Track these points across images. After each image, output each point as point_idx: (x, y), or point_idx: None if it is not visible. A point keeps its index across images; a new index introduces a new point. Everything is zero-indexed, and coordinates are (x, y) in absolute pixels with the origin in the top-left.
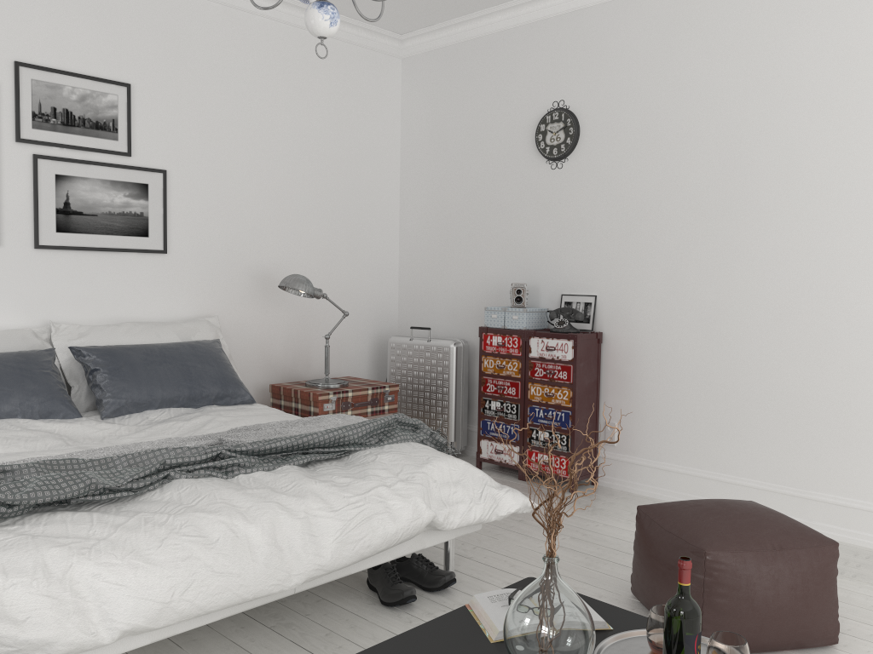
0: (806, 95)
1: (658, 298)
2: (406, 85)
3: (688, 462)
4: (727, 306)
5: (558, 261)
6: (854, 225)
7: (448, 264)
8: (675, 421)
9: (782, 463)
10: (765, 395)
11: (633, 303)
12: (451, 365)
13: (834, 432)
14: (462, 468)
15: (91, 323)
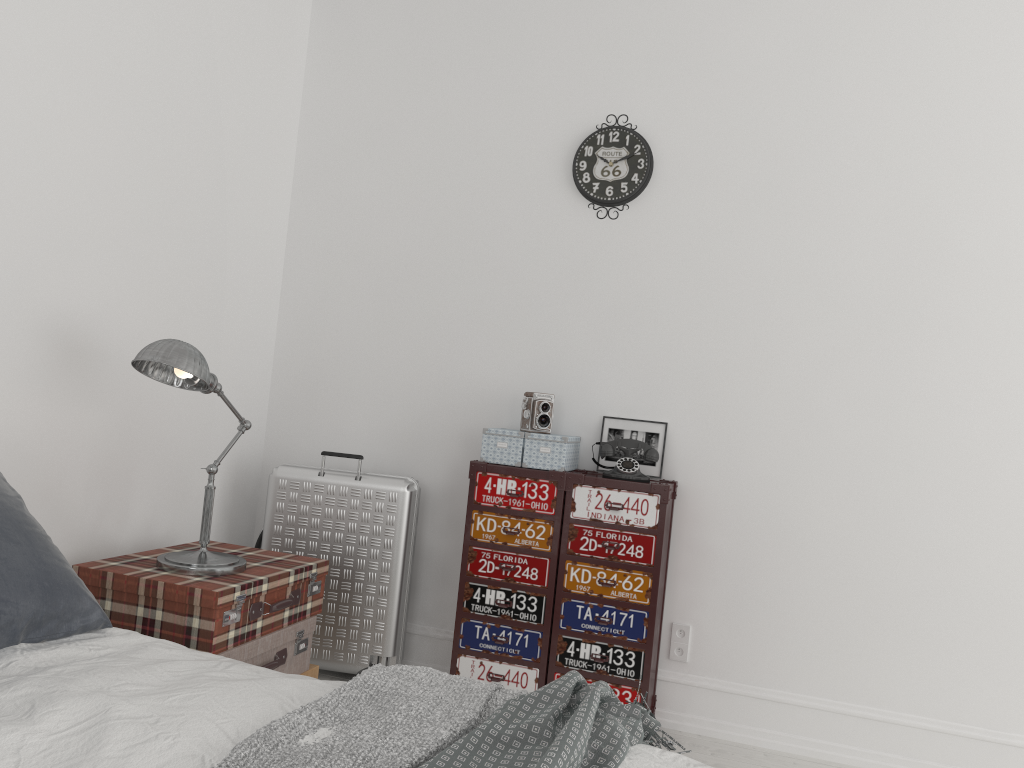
0: None
1: (776, 435)
2: (318, 43)
3: (814, 689)
4: (890, 456)
5: (601, 362)
6: None
7: (383, 348)
8: (795, 624)
9: (966, 691)
10: (944, 590)
11: (732, 440)
12: (401, 523)
13: None
14: None
15: None
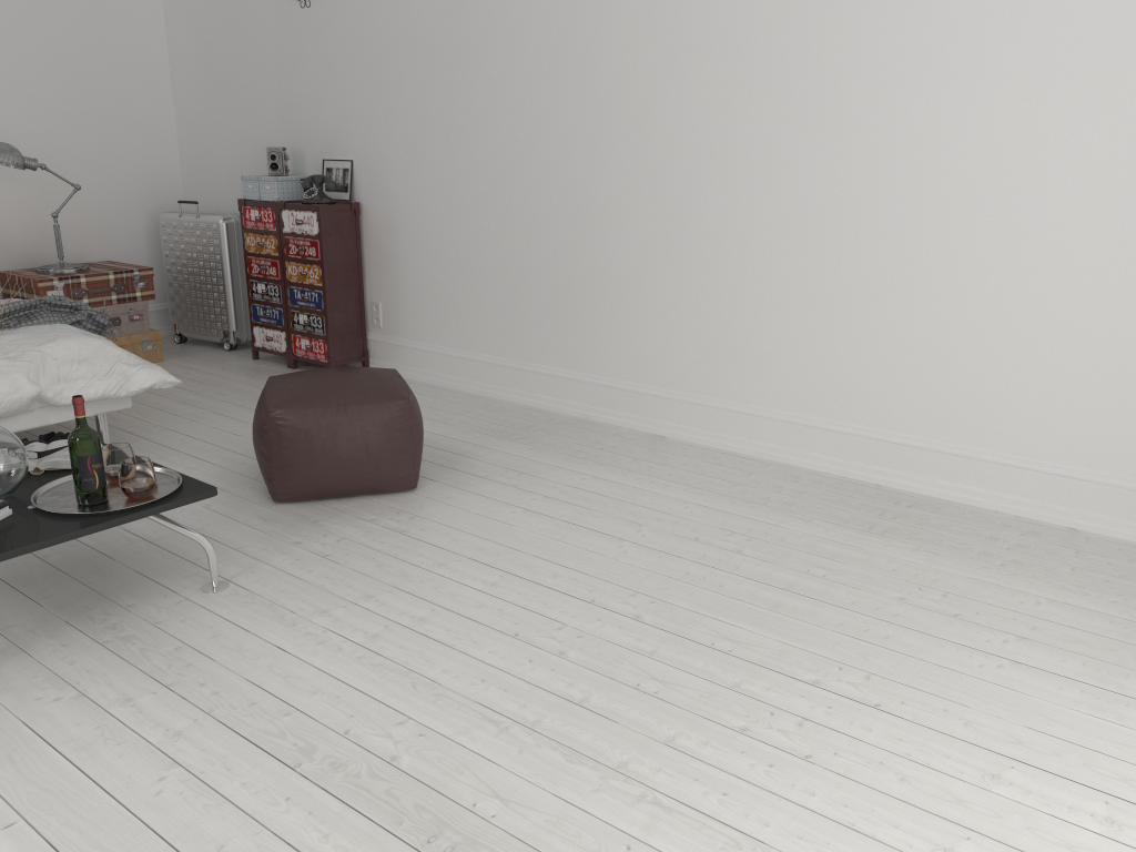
0: None
1: (403, 162)
2: None
3: (439, 341)
4: (458, 171)
5: (317, 120)
6: (550, 79)
7: (221, 124)
8: (426, 297)
9: (508, 337)
10: (492, 266)
11: (384, 169)
12: (222, 245)
13: (544, 302)
14: (96, 347)
15: None
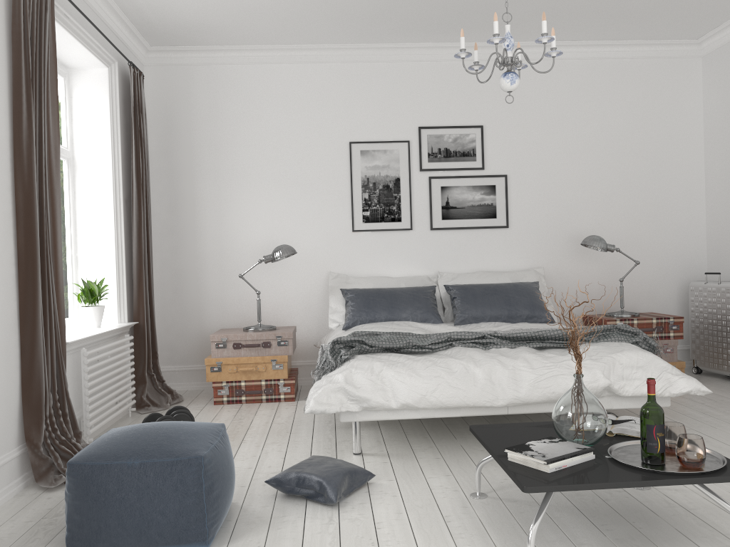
0: None
1: None
2: (705, 78)
3: None
4: None
5: None
6: None
7: None
8: None
9: None
10: None
11: None
12: None
13: None
14: (649, 359)
15: (462, 272)
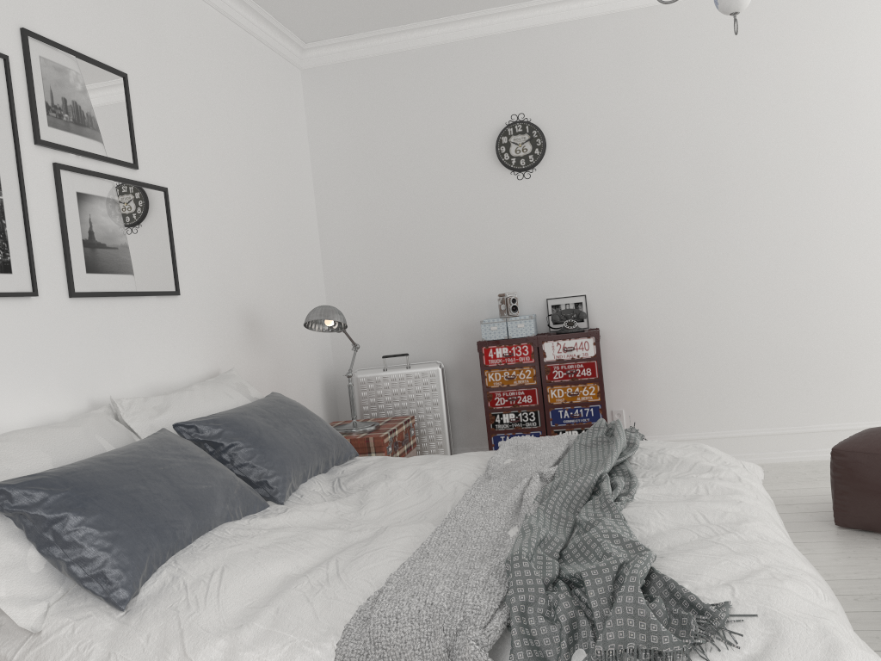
0: (762, 108)
1: (651, 288)
2: (311, 98)
3: (700, 428)
4: (717, 287)
5: (538, 267)
6: (814, 208)
7: (398, 286)
8: (682, 394)
9: (783, 409)
10: (761, 356)
11: (626, 296)
12: (440, 388)
13: (821, 374)
14: (714, 450)
15: (130, 395)
